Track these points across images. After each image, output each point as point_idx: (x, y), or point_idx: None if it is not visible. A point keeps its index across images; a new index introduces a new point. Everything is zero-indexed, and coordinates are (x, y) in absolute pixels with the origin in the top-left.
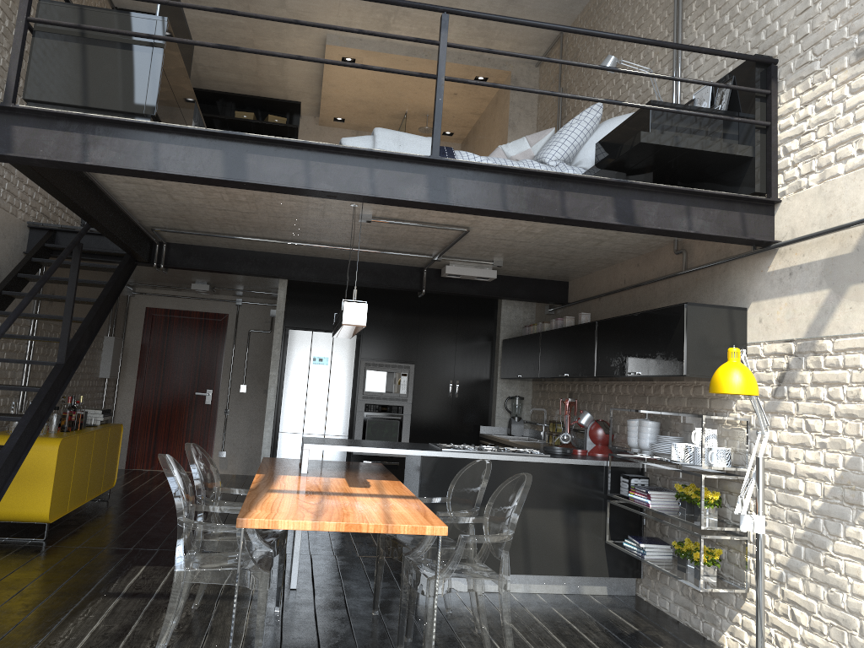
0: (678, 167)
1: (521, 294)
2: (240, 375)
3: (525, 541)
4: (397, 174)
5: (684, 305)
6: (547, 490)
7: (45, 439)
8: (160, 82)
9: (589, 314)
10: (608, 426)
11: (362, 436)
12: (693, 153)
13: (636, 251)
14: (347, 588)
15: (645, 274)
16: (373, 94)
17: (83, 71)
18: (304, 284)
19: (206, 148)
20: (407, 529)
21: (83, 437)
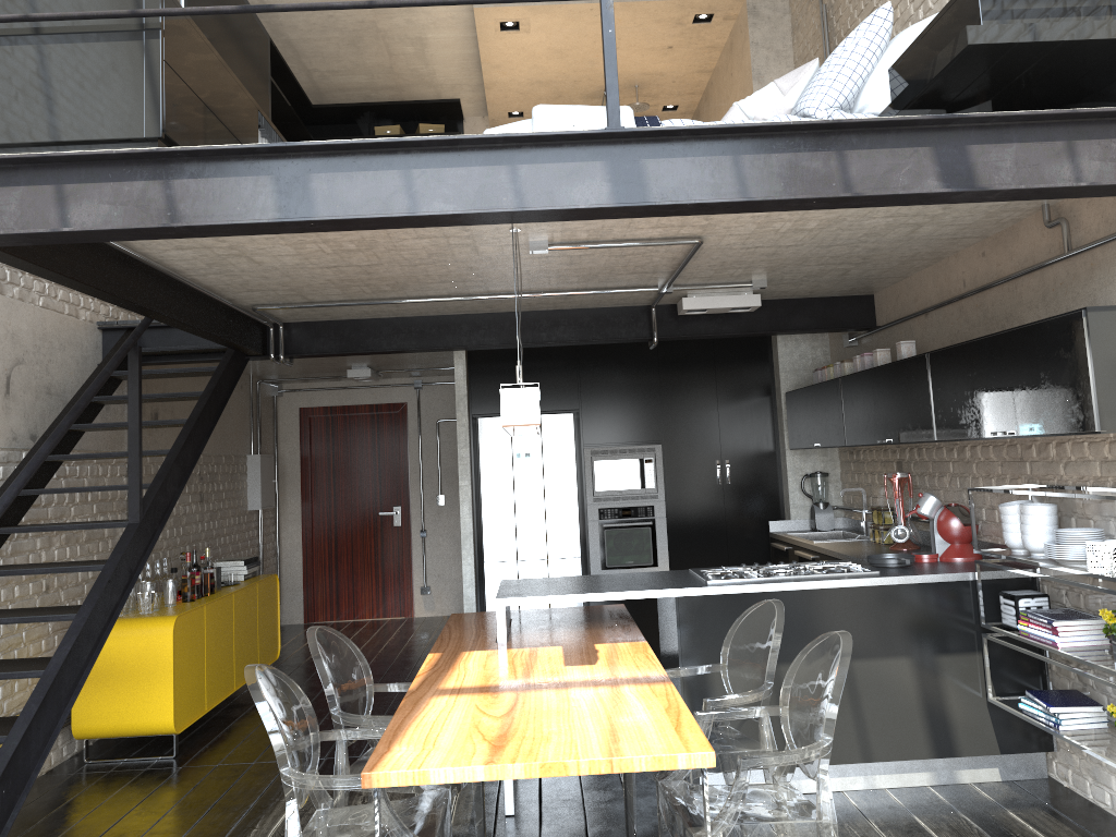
0: (1039, 80)
1: (803, 323)
2: (434, 483)
3: (856, 711)
4: (556, 167)
5: (1082, 313)
6: (881, 629)
7: (155, 619)
8: (164, 83)
9: (913, 342)
10: (967, 513)
11: (600, 555)
12: (1066, 49)
13: (978, 233)
14: (590, 806)
15: (998, 267)
16: (554, 68)
17: (44, 87)
18: (489, 352)
19: (245, 175)
20: (645, 763)
21: (213, 606)
